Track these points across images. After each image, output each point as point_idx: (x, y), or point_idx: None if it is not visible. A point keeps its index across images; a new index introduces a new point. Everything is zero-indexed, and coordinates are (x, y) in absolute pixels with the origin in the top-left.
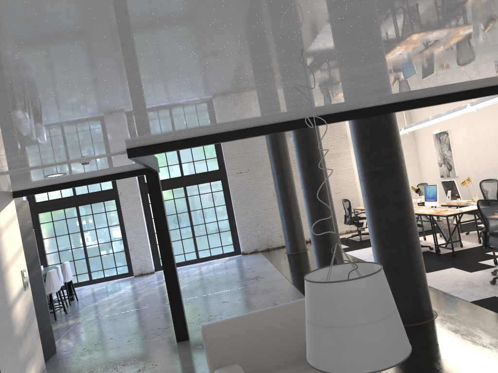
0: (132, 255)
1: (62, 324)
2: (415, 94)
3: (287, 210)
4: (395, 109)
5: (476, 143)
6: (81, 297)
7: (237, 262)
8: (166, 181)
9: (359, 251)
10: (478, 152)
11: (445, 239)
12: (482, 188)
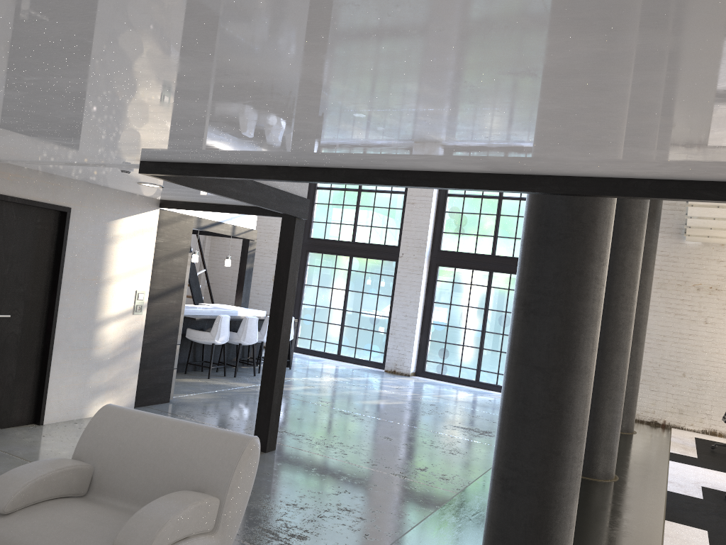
0: (390, 342)
1: (229, 383)
2: (497, 161)
3: None
4: (494, 184)
5: None
6: (300, 367)
7: None
8: (467, 256)
9: (695, 469)
10: None
11: None
12: None
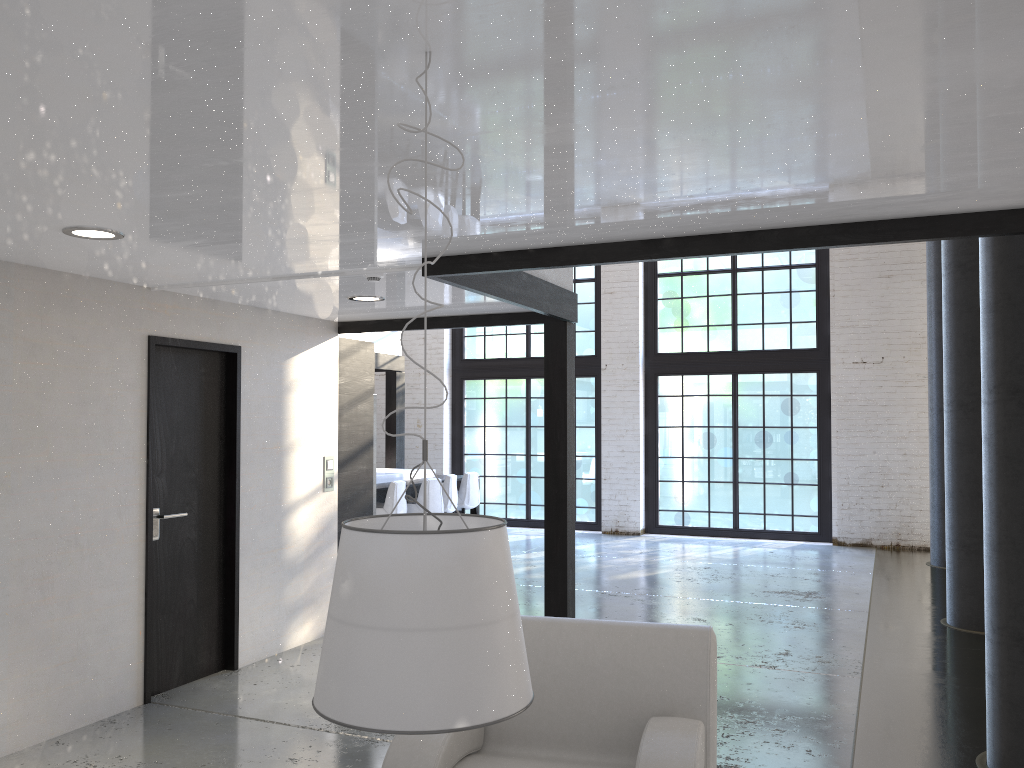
0: (605, 491)
1: None
2: None
3: None
4: None
5: None
6: None
7: (805, 556)
8: (697, 356)
9: None
10: None
11: None
12: None
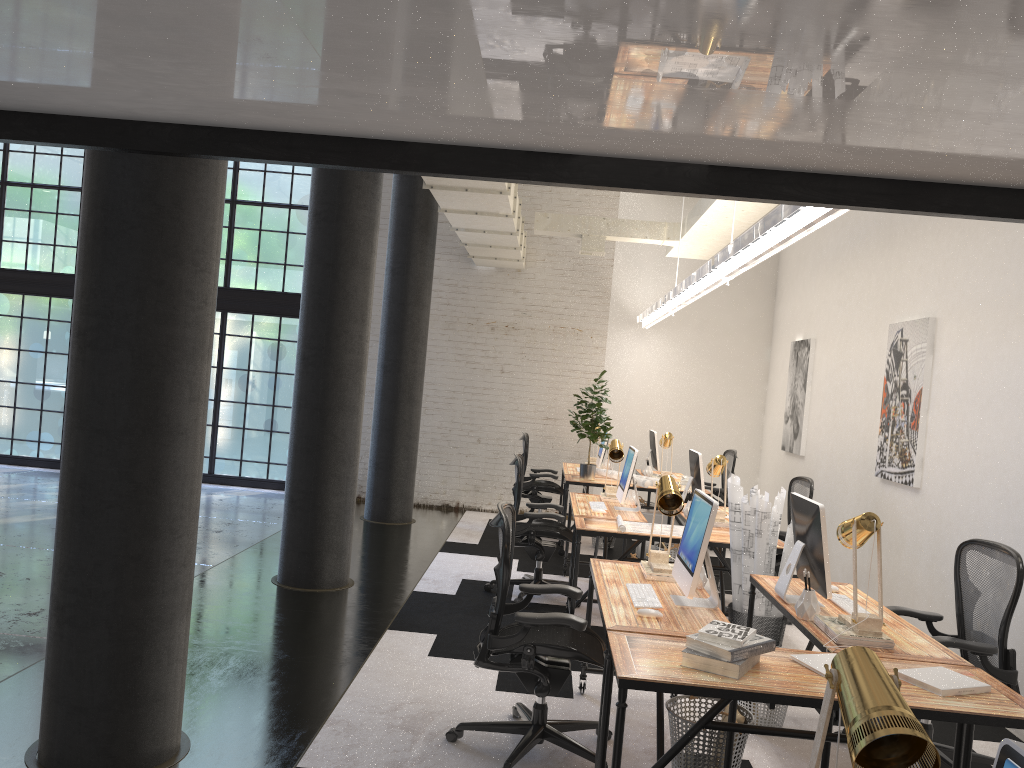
0: None
1: None
2: None
3: (384, 420)
4: None
5: (843, 384)
6: None
7: (250, 505)
8: None
9: (466, 559)
10: (841, 408)
11: None
12: None
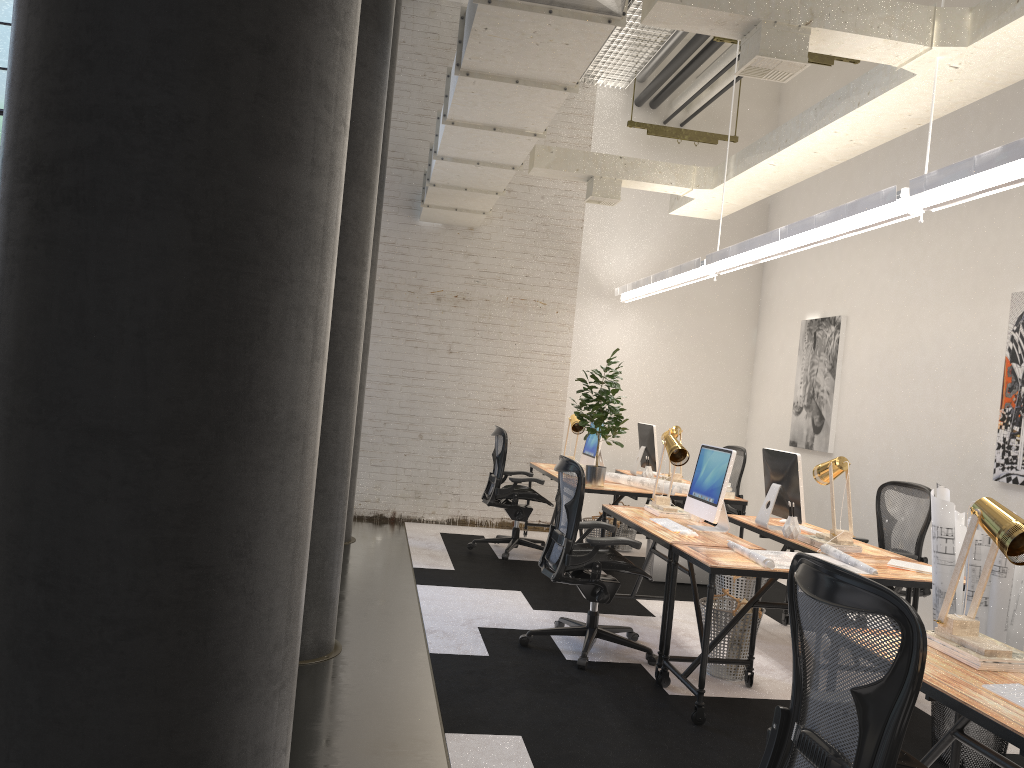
0: None
1: None
2: None
3: None
4: None
5: (908, 368)
6: None
7: None
8: None
9: (459, 594)
10: (906, 397)
11: (701, 644)
12: (883, 507)
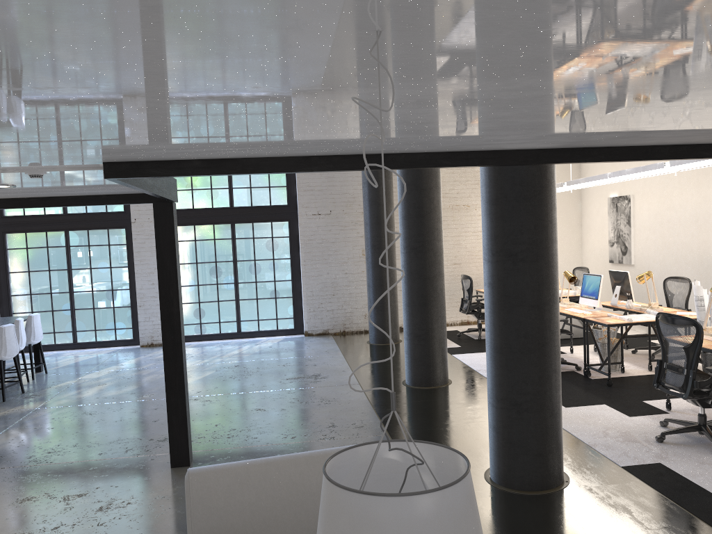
0: (141, 315)
1: (12, 410)
2: (588, 140)
3: (379, 279)
4: (553, 158)
5: (669, 220)
6: (53, 368)
7: (294, 347)
8: (205, 211)
9: (474, 356)
10: (670, 234)
11: (600, 358)
12: (666, 289)
